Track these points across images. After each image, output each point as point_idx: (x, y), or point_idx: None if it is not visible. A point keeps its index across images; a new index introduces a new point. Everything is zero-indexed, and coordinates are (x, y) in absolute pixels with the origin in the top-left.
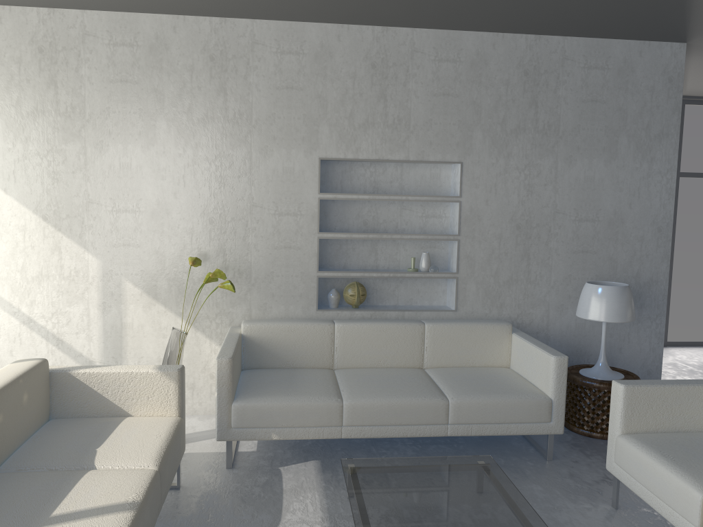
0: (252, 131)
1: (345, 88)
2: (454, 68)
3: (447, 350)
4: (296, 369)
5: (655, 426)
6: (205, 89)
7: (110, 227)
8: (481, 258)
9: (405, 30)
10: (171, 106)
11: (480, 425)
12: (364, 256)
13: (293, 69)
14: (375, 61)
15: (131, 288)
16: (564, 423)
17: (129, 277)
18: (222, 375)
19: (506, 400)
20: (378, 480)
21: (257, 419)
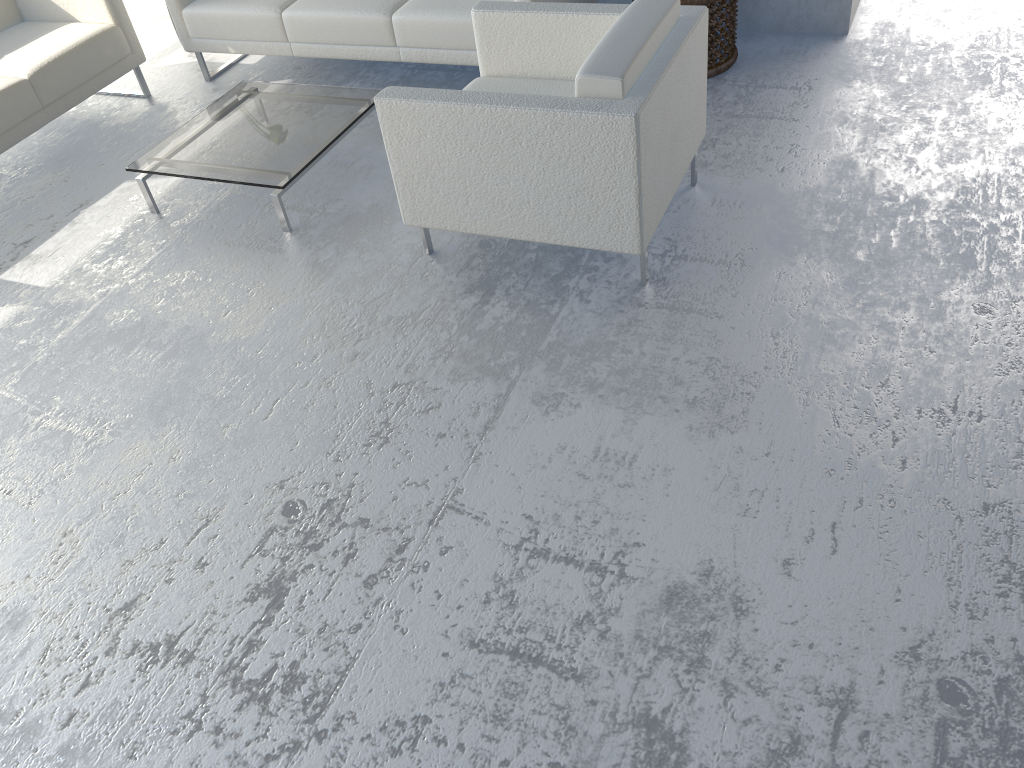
0: None
1: None
2: None
3: None
4: None
5: (523, 69)
6: None
7: None
8: None
9: None
10: None
11: (435, 51)
12: None
13: None
14: None
15: None
16: None
17: None
18: None
19: (456, 19)
20: (237, 107)
21: (207, 30)
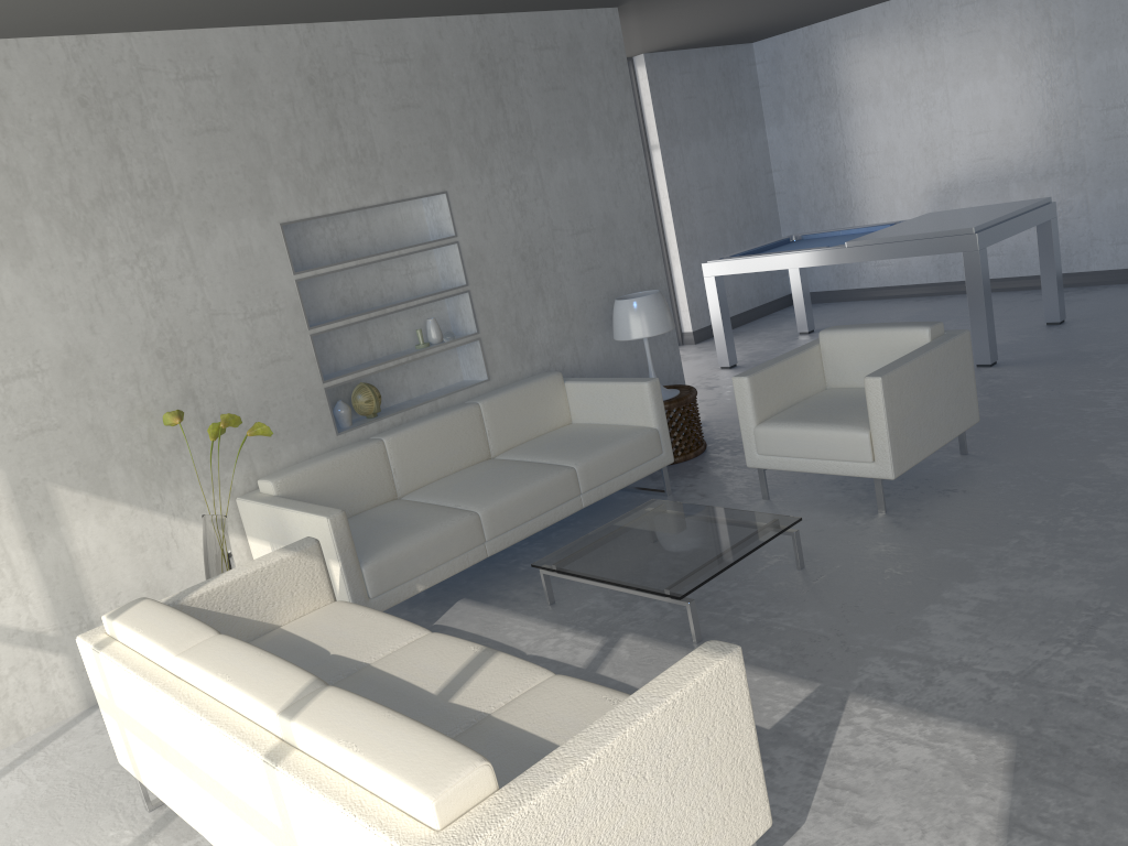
0: (178, 204)
1: (285, 117)
2: (406, 70)
3: (511, 426)
4: (362, 514)
5: (776, 407)
6: (88, 153)
7: (1, 410)
8: (497, 306)
9: (336, 26)
10: (41, 191)
11: (608, 483)
12: (355, 347)
13: (208, 102)
14: (311, 74)
15: (68, 495)
16: None
17: (59, 480)
18: (341, 537)
19: (623, 445)
20: (598, 558)
21: (397, 574)
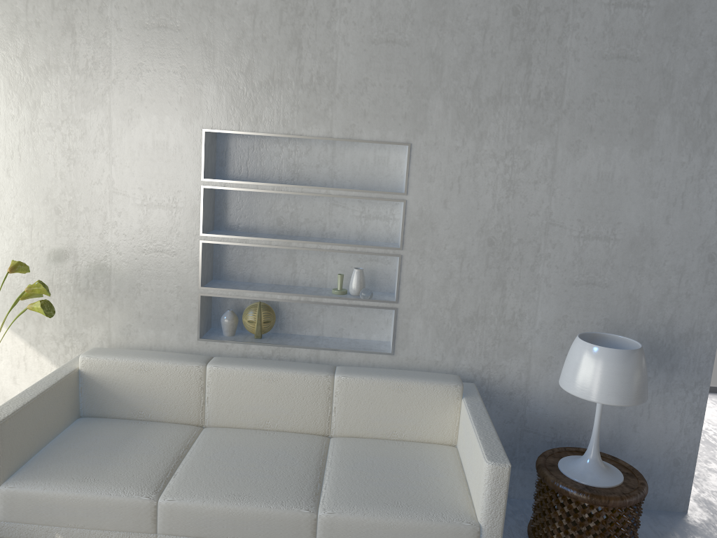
0: (111, 87)
1: (242, 28)
2: (405, 2)
3: (365, 415)
4: (148, 424)
5: None
6: (46, 26)
7: None
8: (433, 283)
9: None
10: (0, 49)
11: None
12: (277, 267)
13: None
14: None
15: None
16: (529, 533)
17: None
18: None
19: (407, 521)
20: None
21: (31, 513)
